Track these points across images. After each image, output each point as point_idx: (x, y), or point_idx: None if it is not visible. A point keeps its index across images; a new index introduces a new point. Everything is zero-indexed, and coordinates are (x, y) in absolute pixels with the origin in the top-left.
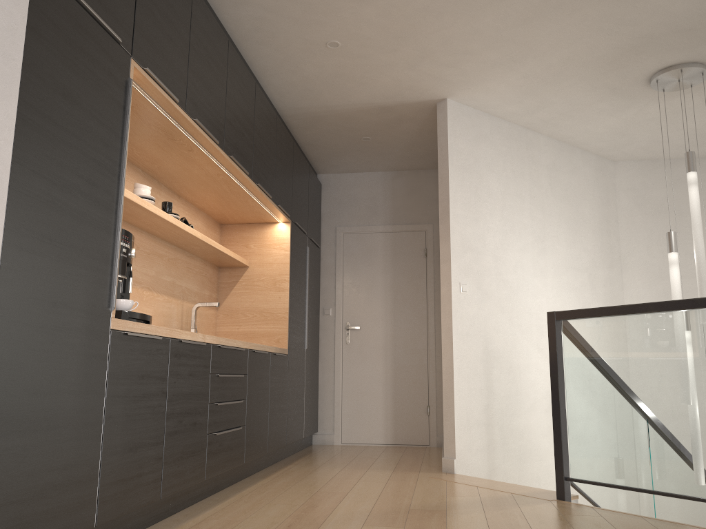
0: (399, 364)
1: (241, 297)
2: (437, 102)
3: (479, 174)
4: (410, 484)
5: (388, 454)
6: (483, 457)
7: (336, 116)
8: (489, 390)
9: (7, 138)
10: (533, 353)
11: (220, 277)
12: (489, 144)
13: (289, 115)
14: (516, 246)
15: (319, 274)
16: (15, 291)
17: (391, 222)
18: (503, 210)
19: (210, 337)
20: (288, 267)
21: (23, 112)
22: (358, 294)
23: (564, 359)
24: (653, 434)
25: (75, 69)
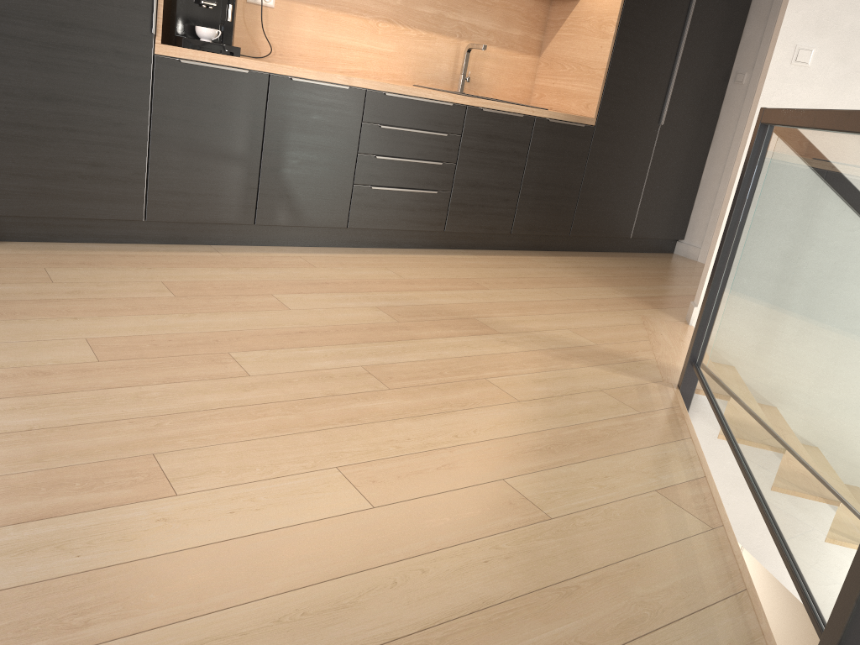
0: None
1: (564, 42)
2: None
3: None
4: (584, 310)
5: None
6: None
7: None
8: None
9: None
10: None
11: (549, 13)
12: None
13: None
14: None
15: (743, 18)
16: (5, 10)
17: None
18: None
19: (364, 81)
20: (619, 4)
21: None
22: None
23: (749, 191)
24: (747, 335)
25: None
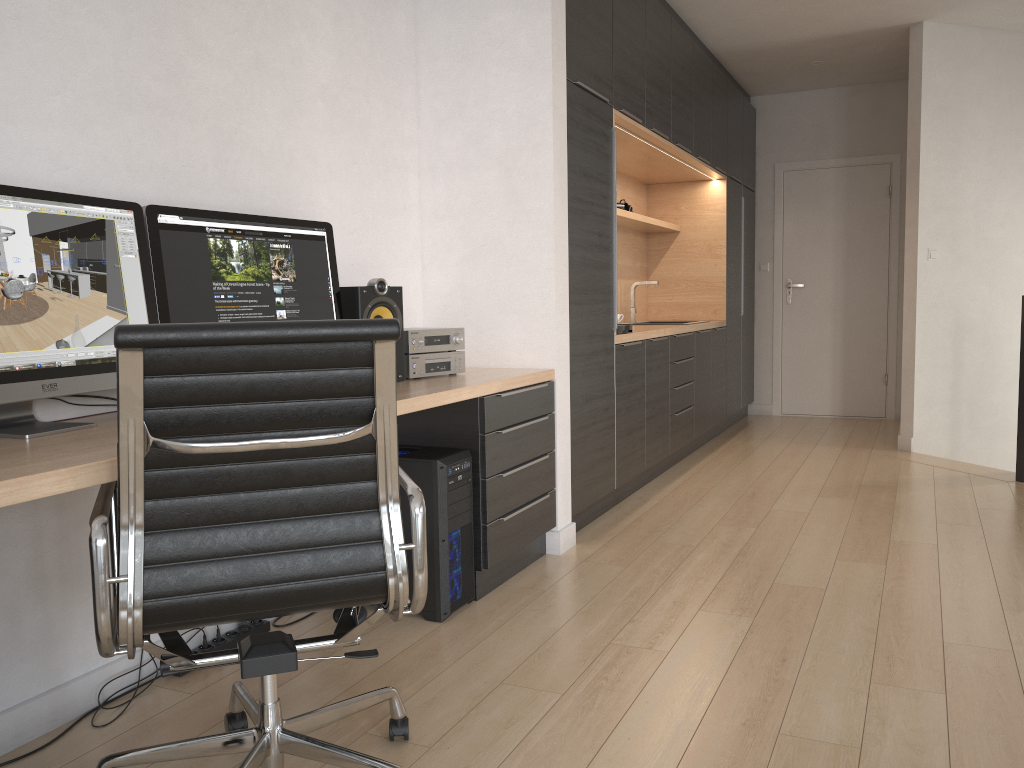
0: (851, 327)
1: (673, 265)
2: (910, 26)
3: (961, 112)
4: (861, 462)
5: (836, 428)
6: (945, 435)
7: (780, 48)
8: (958, 365)
9: (565, 229)
10: (1019, 321)
11: (648, 244)
12: (977, 69)
13: (723, 53)
14: (1005, 195)
15: (754, 223)
16: (575, 335)
17: (845, 154)
18: (991, 152)
19: (668, 330)
20: (724, 231)
21: (569, 205)
22: (801, 245)
23: None
24: None
25: (587, 149)
